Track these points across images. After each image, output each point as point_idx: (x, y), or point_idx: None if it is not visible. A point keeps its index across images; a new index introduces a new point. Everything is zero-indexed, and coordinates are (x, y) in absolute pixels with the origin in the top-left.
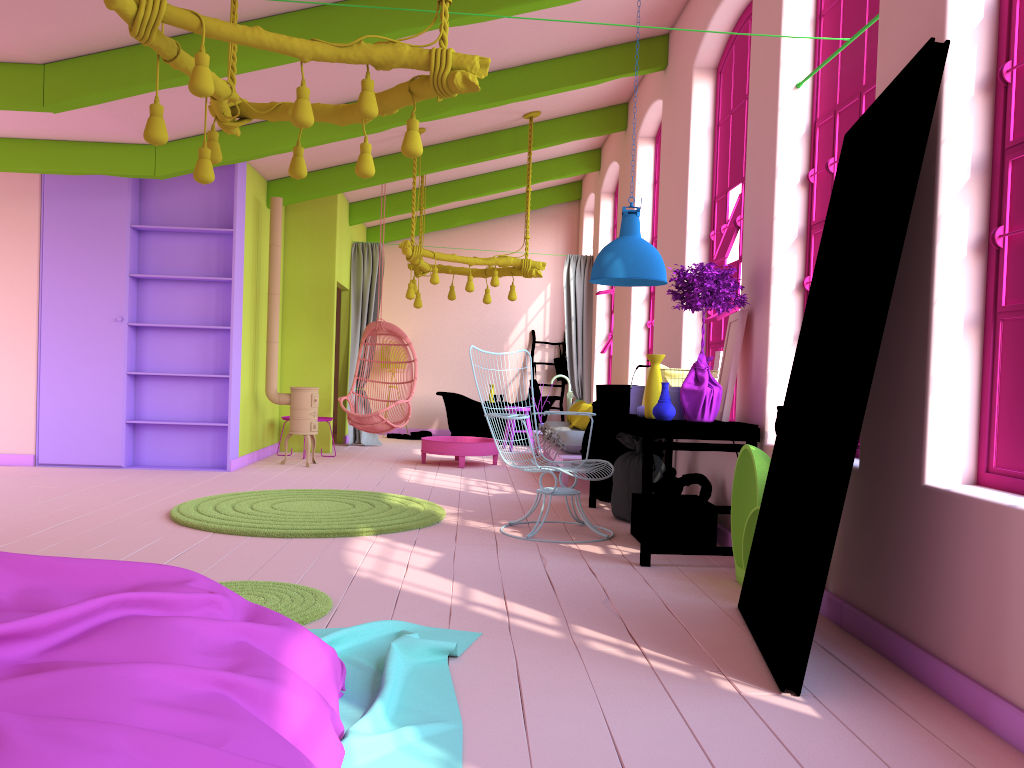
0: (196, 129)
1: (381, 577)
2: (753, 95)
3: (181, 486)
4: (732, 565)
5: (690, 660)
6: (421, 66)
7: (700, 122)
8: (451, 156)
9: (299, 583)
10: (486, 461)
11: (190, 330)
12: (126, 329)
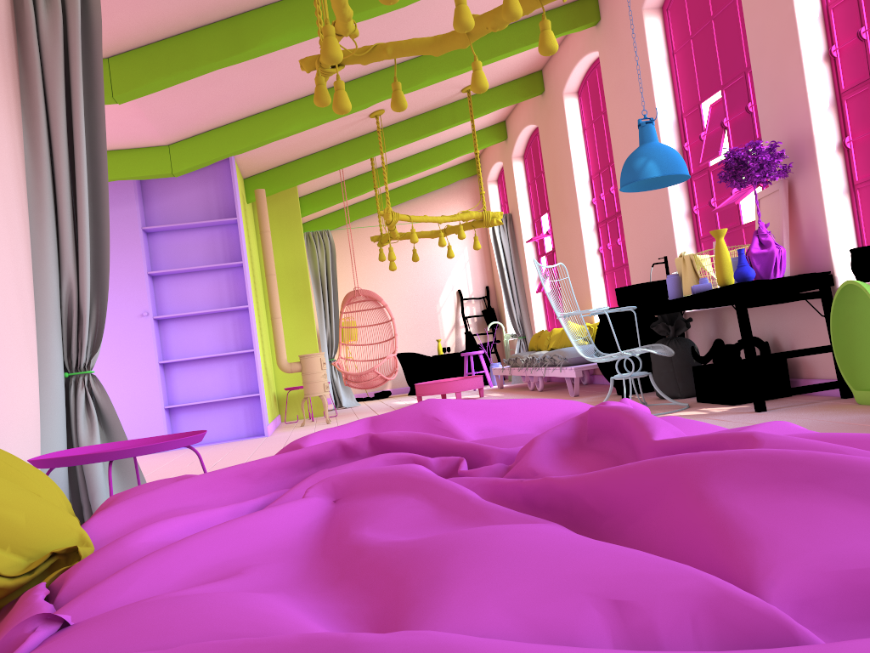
0: (207, 125)
1: None
2: (750, 0)
3: (246, 449)
4: (829, 399)
5: None
6: None
7: (656, 54)
8: (401, 135)
9: None
10: (469, 397)
11: (208, 315)
12: (152, 322)
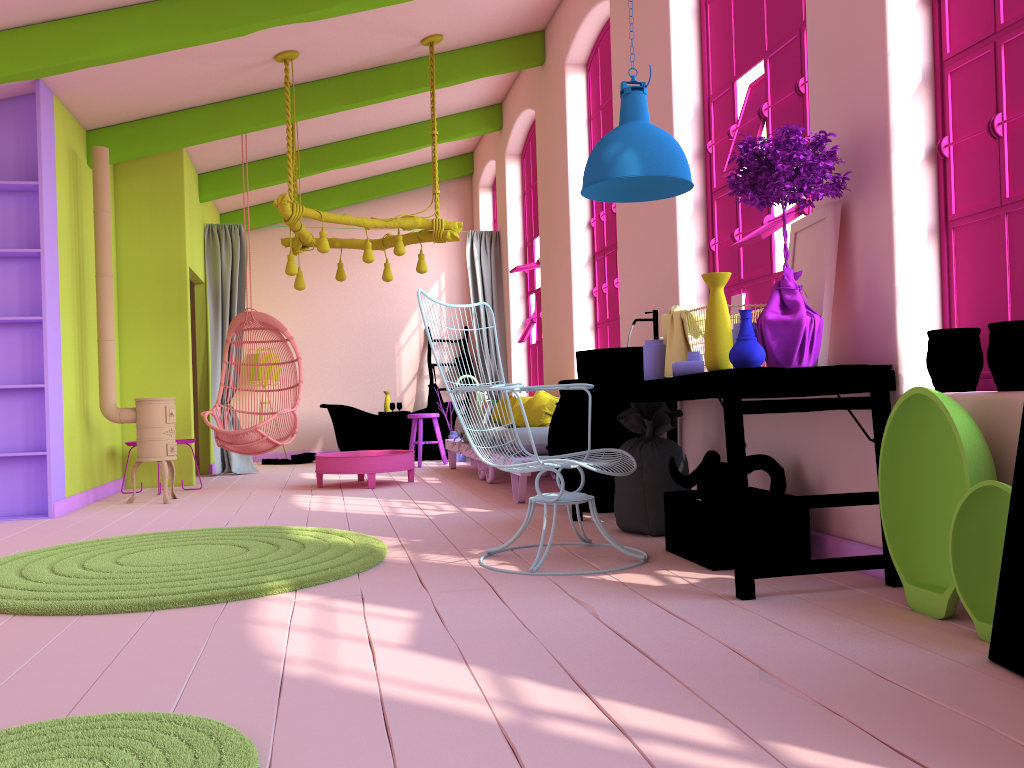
0: None
1: (334, 672)
2: None
3: None
4: (866, 583)
5: None
6: None
7: (681, 1)
8: (331, 96)
9: (177, 707)
10: (398, 479)
11: None
12: None
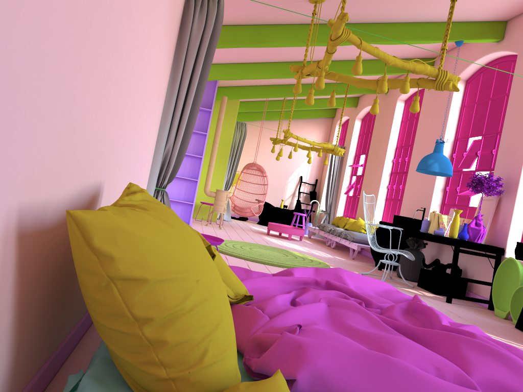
0: (216, 61)
1: None
2: (512, 102)
3: None
4: (481, 307)
5: None
6: (432, 76)
7: (455, 103)
8: (305, 91)
9: None
10: (293, 238)
11: None
12: None
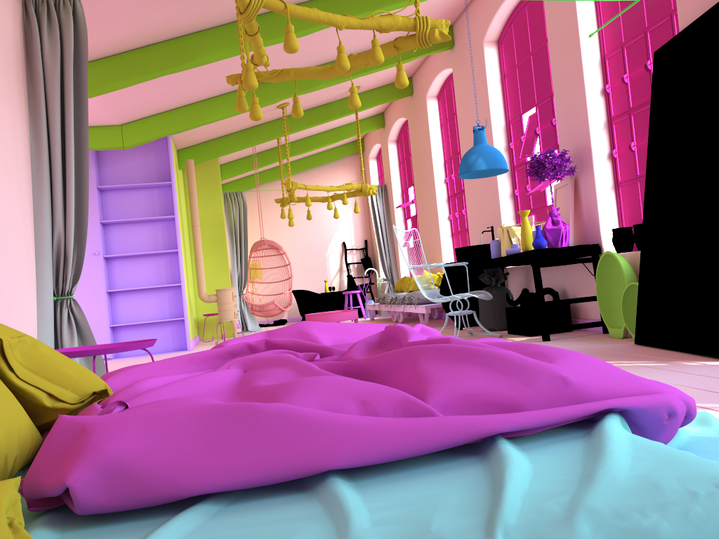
0: (151, 111)
1: None
2: (553, 47)
3: None
4: (595, 334)
5: (653, 360)
6: (409, 28)
7: (492, 75)
8: (301, 122)
9: None
10: None
11: (146, 256)
12: (102, 260)
